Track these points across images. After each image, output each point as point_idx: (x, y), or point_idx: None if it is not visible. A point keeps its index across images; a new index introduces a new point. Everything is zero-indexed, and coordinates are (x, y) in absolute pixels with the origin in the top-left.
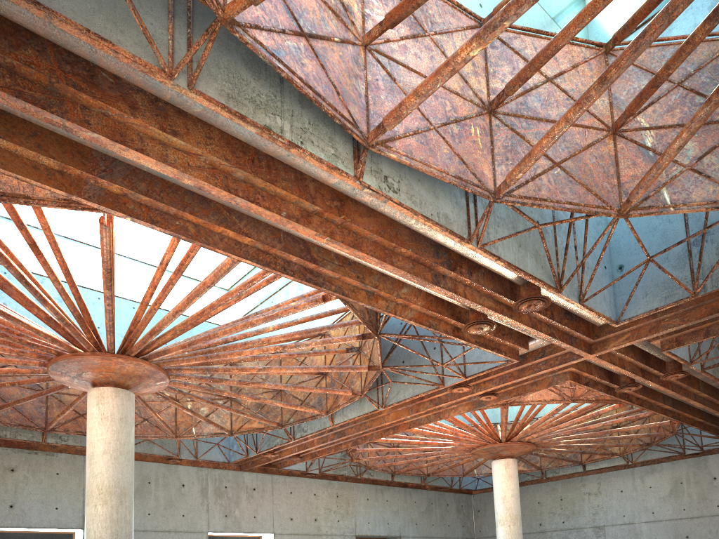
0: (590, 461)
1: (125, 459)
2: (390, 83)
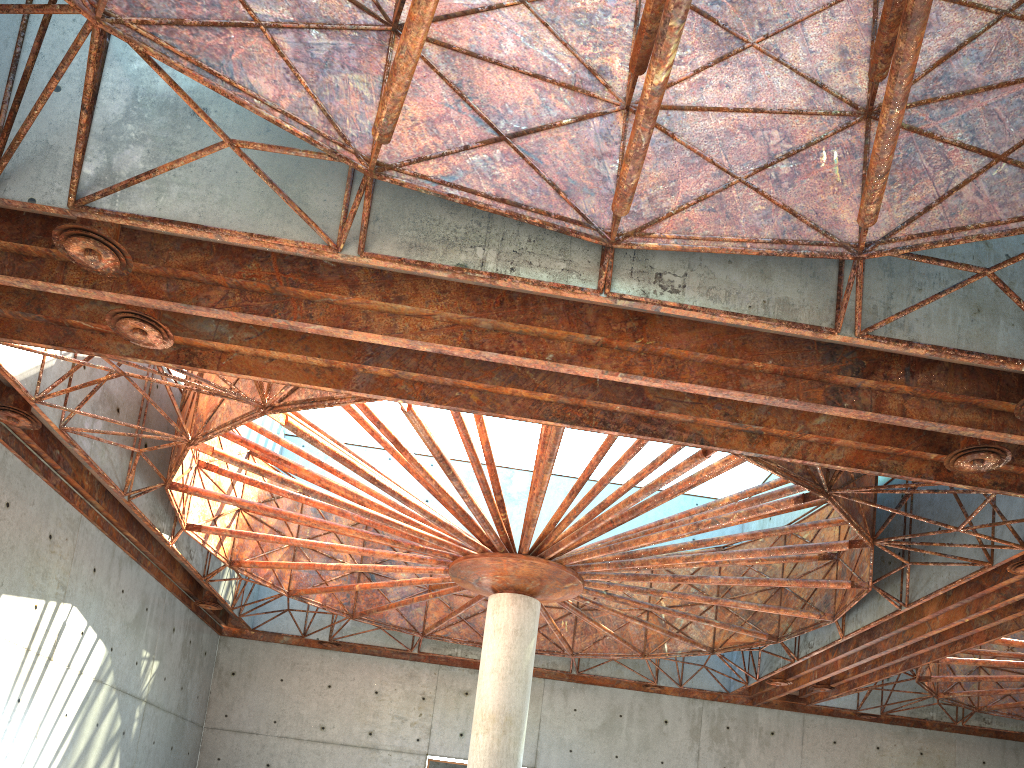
0: None
1: (515, 679)
2: (664, 143)
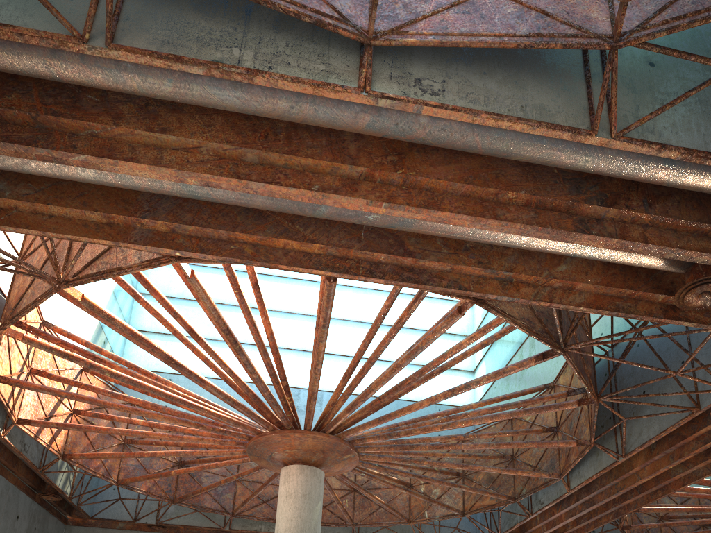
0: None
1: None
2: None
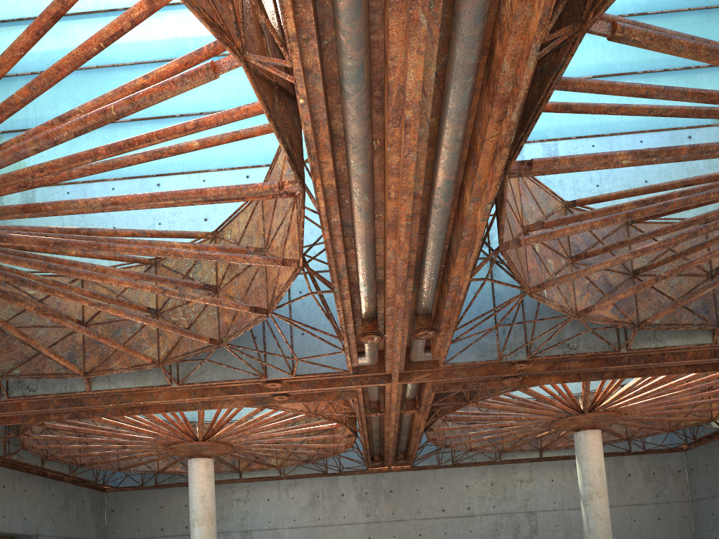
0: (248, 470)
1: None
2: None
